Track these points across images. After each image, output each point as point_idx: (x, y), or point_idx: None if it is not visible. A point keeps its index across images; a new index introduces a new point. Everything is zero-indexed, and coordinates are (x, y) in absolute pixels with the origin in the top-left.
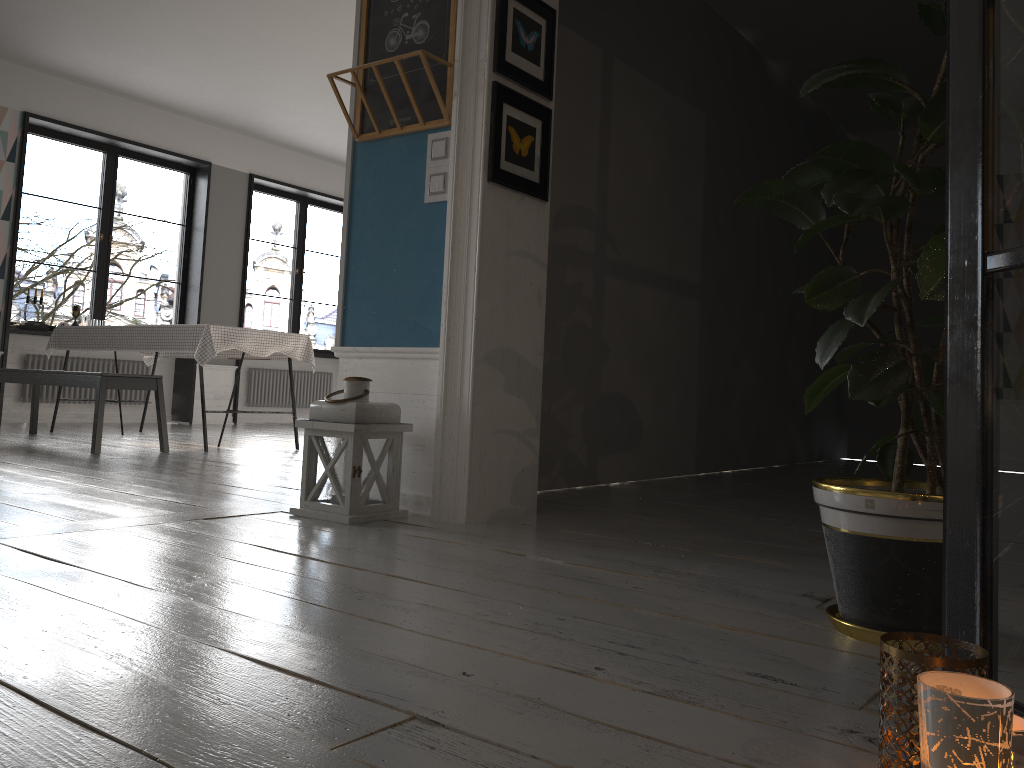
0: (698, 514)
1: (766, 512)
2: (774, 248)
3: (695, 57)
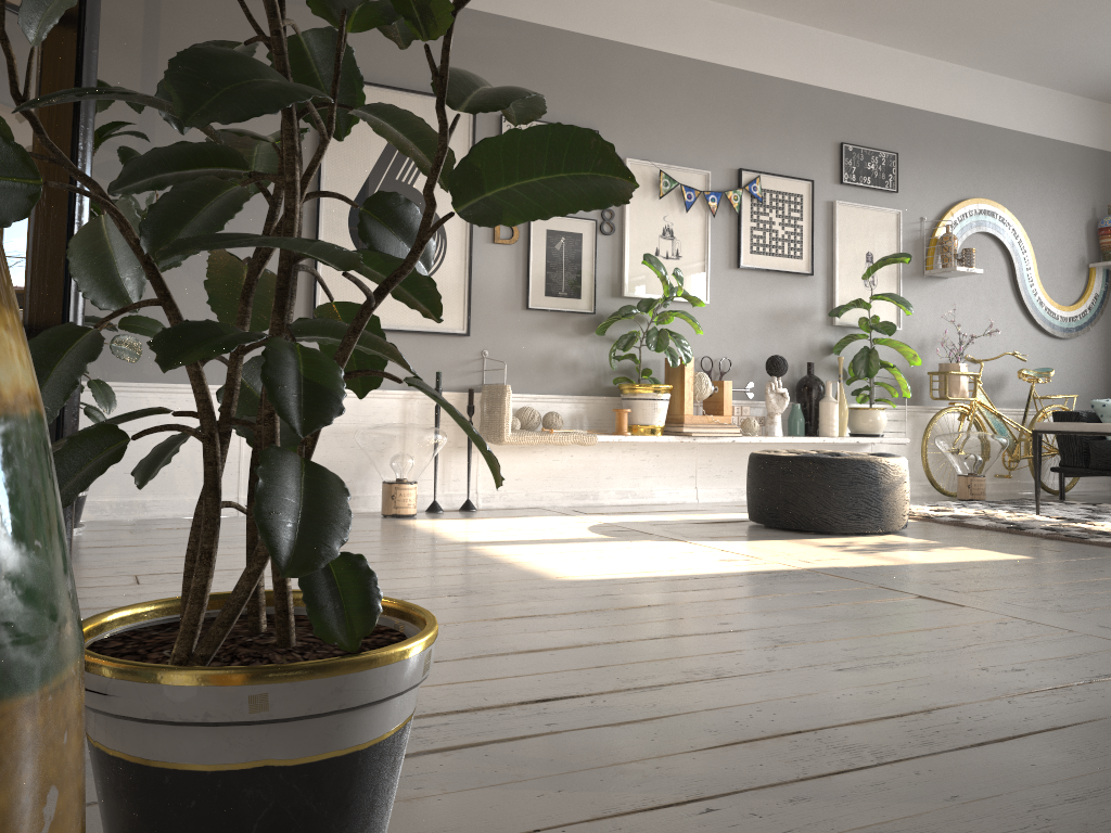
0: None
1: None
2: None
3: None
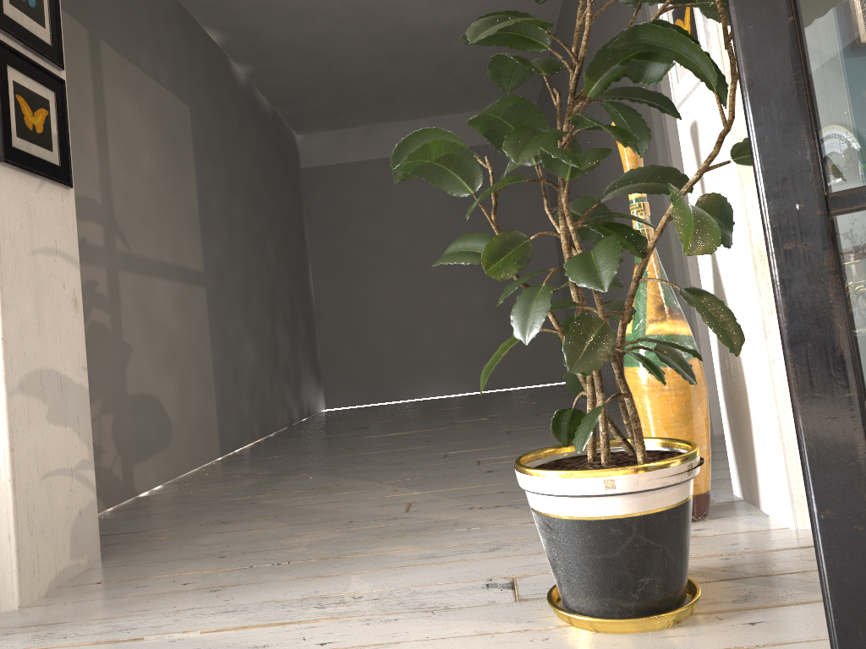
0: (274, 506)
1: (331, 485)
2: (256, 233)
3: (175, 50)
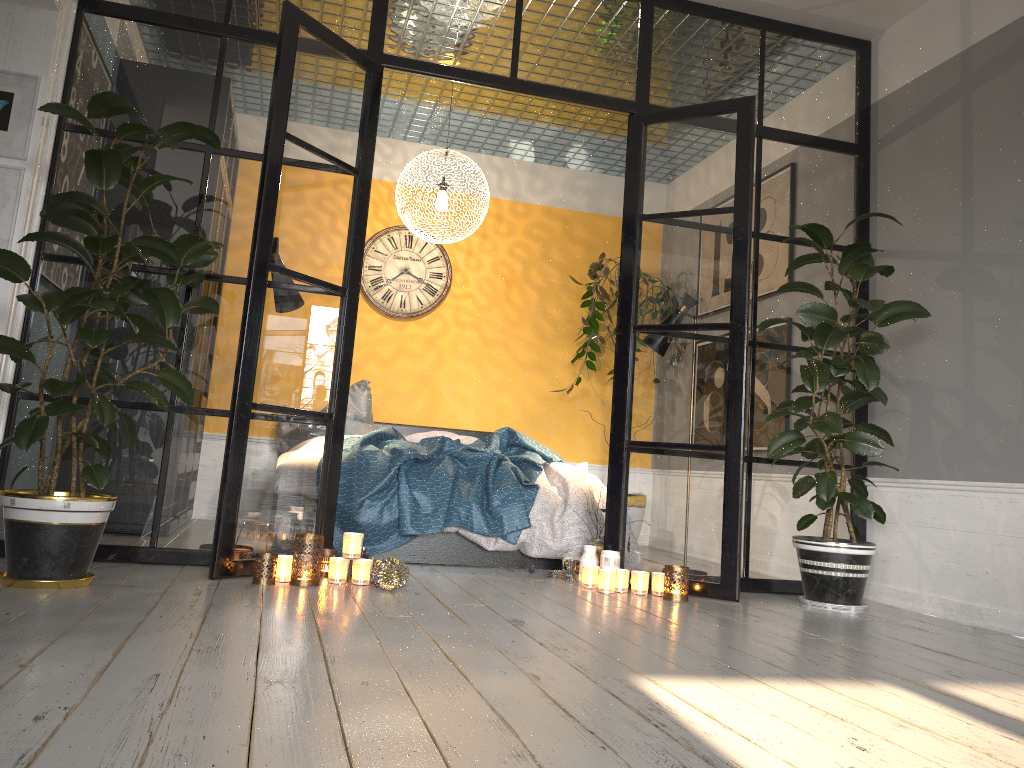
0: None
1: None
2: None
3: None
